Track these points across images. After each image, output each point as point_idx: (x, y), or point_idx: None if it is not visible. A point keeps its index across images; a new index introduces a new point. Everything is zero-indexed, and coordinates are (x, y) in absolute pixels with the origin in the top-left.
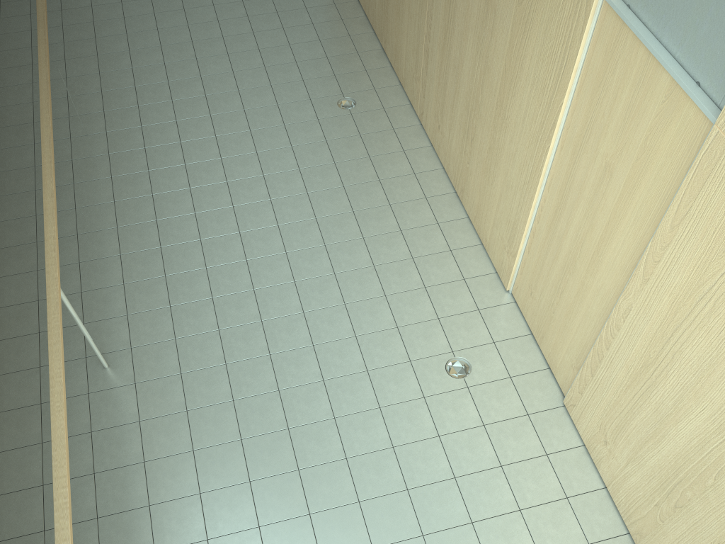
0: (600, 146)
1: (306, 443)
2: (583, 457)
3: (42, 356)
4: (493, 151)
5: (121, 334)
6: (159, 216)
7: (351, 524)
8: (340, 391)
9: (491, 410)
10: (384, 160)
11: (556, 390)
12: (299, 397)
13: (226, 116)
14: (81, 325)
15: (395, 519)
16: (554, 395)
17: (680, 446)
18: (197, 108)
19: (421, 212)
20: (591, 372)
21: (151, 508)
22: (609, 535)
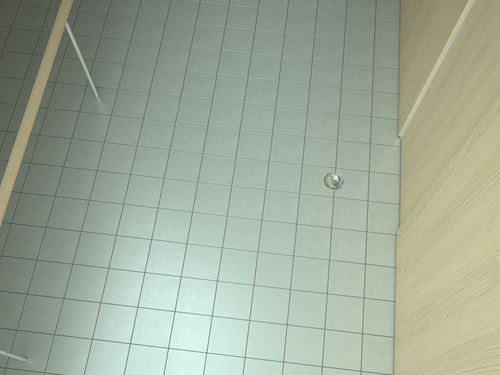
0: (487, 25)
1: (205, 196)
2: (390, 275)
3: (59, 76)
4: (429, 15)
5: (115, 77)
6: None
7: (210, 260)
8: (244, 168)
9: (341, 219)
10: (357, 2)
11: (396, 222)
12: (214, 163)
13: None
14: (81, 58)
15: (240, 268)
16: (393, 225)
17: (439, 285)
18: None
19: (365, 54)
20: (417, 214)
21: (90, 202)
22: (379, 333)
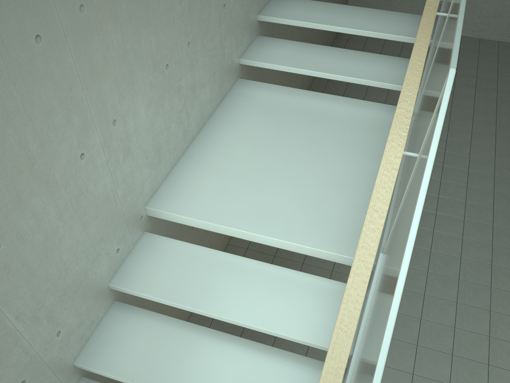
0: None
1: (498, 351)
2: None
3: None
4: None
5: None
6: (443, 178)
7: None
8: None
9: None
10: None
11: None
12: (502, 321)
13: (506, 138)
14: None
15: None
16: None
17: None
18: (488, 128)
19: None
20: None
21: None
22: None
